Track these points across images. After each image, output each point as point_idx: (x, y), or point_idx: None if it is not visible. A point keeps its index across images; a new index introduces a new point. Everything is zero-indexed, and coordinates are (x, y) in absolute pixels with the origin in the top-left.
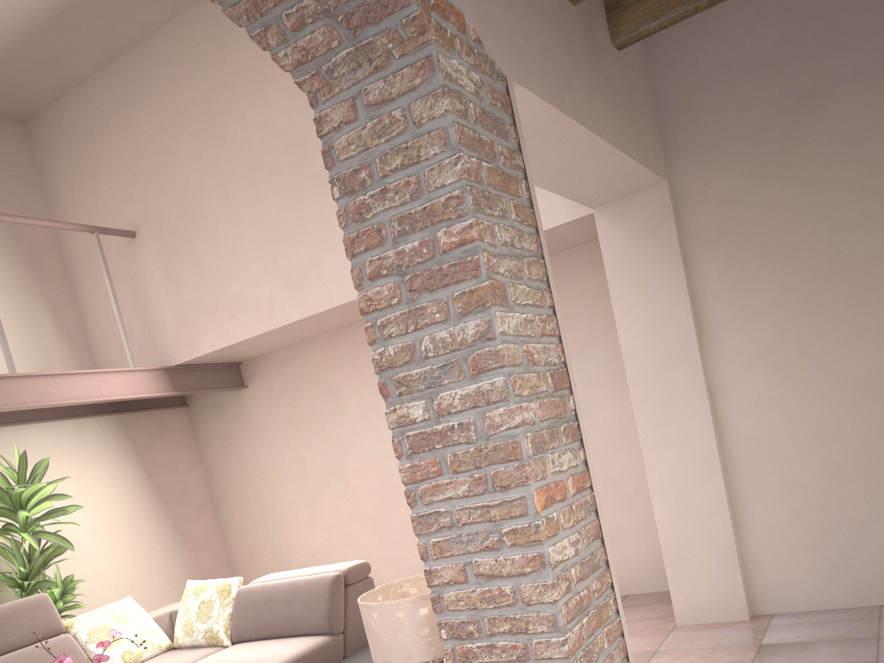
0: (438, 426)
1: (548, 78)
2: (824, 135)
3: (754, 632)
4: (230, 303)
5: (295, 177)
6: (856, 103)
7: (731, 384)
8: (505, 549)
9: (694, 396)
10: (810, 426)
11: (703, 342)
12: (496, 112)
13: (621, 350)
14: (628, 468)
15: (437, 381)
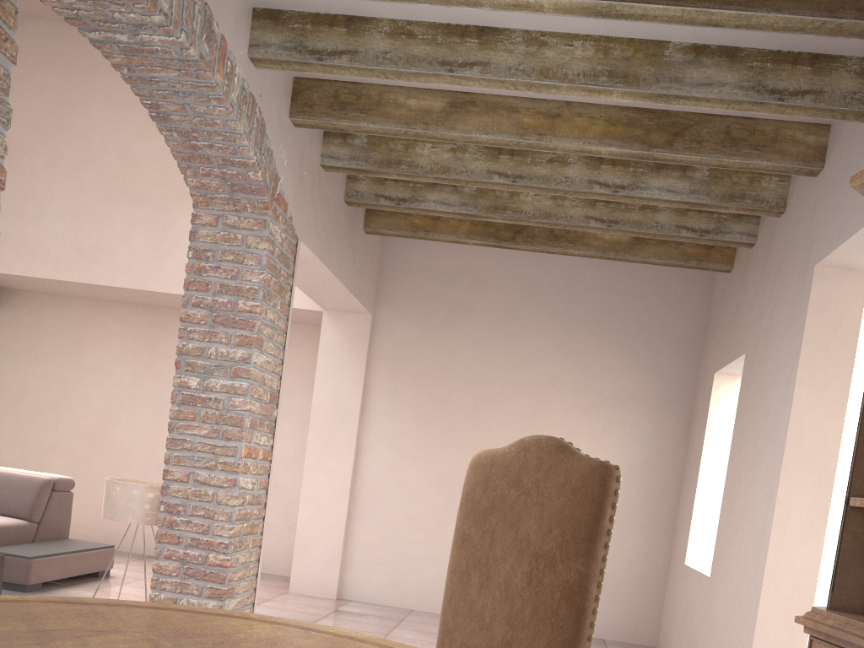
0: (202, 395)
1: (320, 242)
2: (460, 331)
3: (335, 604)
4: (20, 242)
5: (118, 183)
6: (480, 322)
7: (371, 449)
8: (216, 471)
9: (347, 448)
10: (406, 490)
11: (362, 417)
12: (288, 254)
13: (312, 402)
14: (291, 484)
15: (211, 371)
